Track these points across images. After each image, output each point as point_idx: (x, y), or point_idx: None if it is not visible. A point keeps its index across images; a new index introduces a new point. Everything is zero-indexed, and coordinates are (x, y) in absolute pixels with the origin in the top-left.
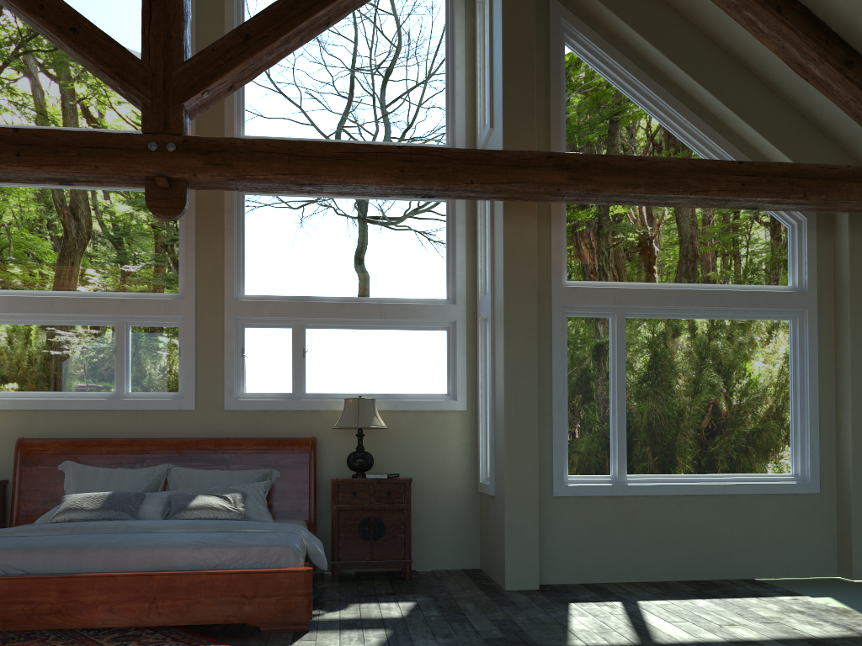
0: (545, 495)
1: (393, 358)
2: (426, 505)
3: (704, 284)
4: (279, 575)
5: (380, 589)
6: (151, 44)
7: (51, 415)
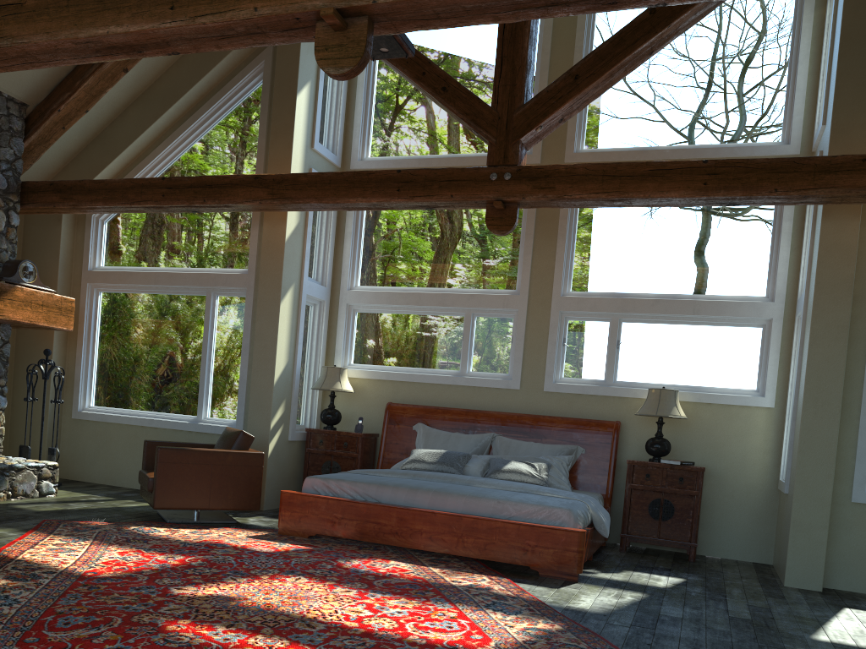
0: (843, 500)
1: (703, 353)
2: (721, 495)
3: None
4: (558, 532)
5: (660, 564)
6: (499, 92)
7: (412, 386)
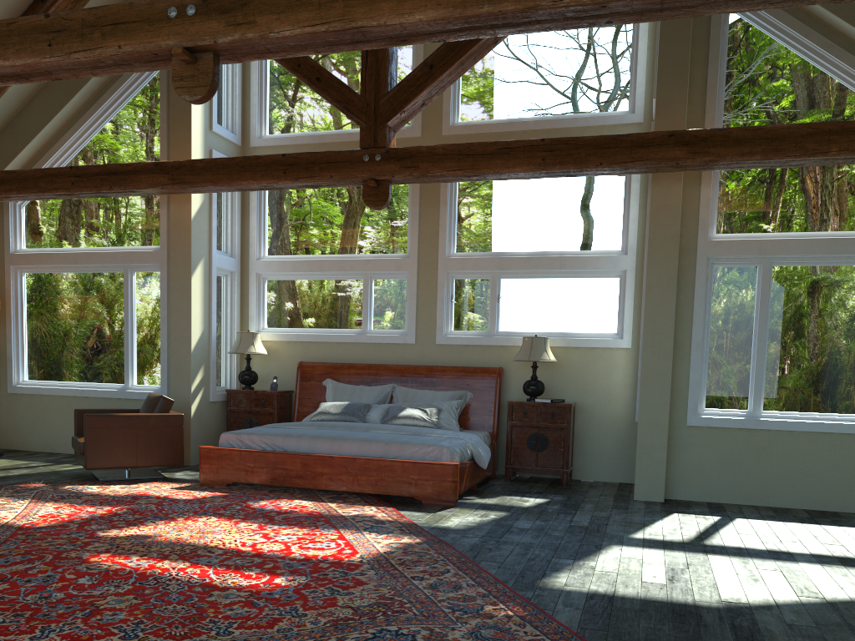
0: (680, 424)
1: (571, 303)
2: (591, 426)
3: None
4: (435, 466)
5: (535, 489)
6: (366, 82)
7: (320, 345)
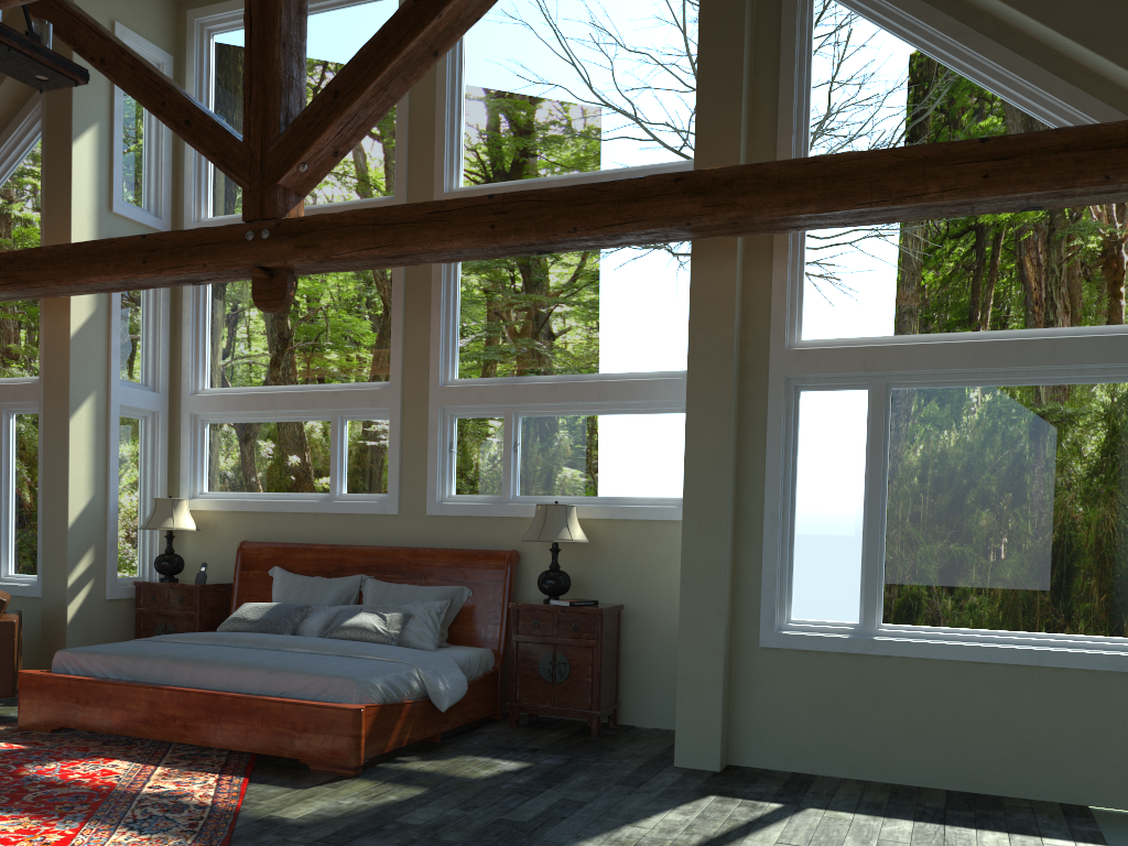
0: (751, 645)
1: (620, 452)
2: (648, 643)
3: (1031, 330)
4: (327, 711)
5: (536, 742)
6: (251, 122)
7: (273, 517)
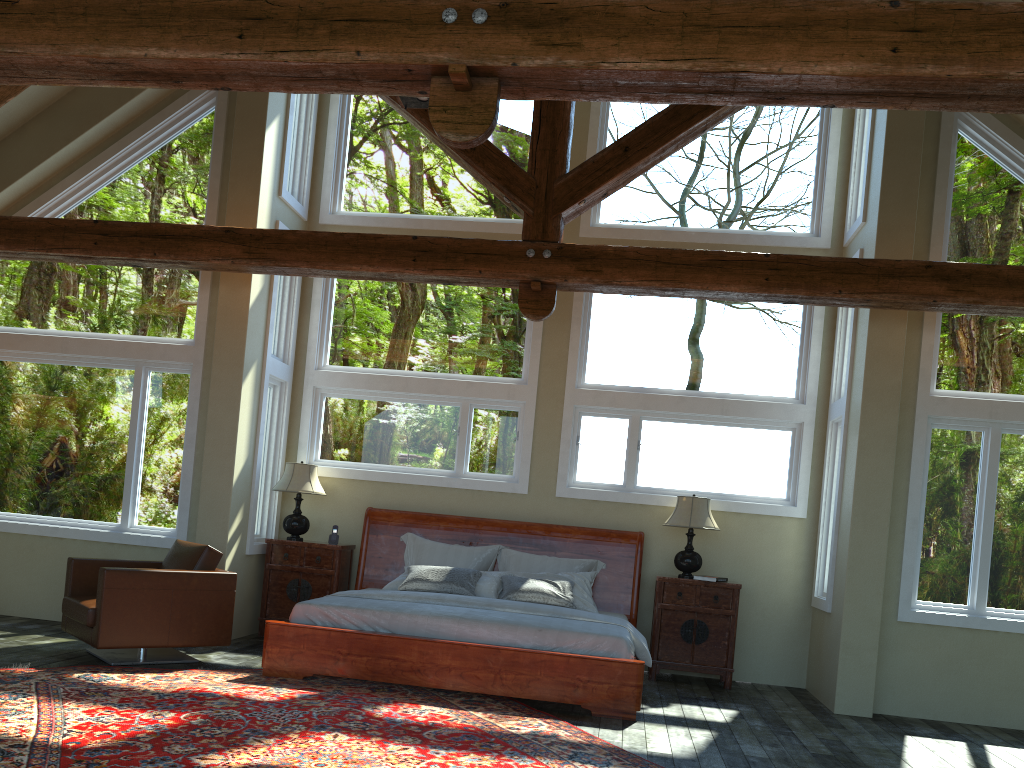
0: (888, 619)
1: (730, 457)
2: (752, 613)
3: None
4: (613, 664)
5: (700, 693)
6: (537, 157)
7: (396, 488)
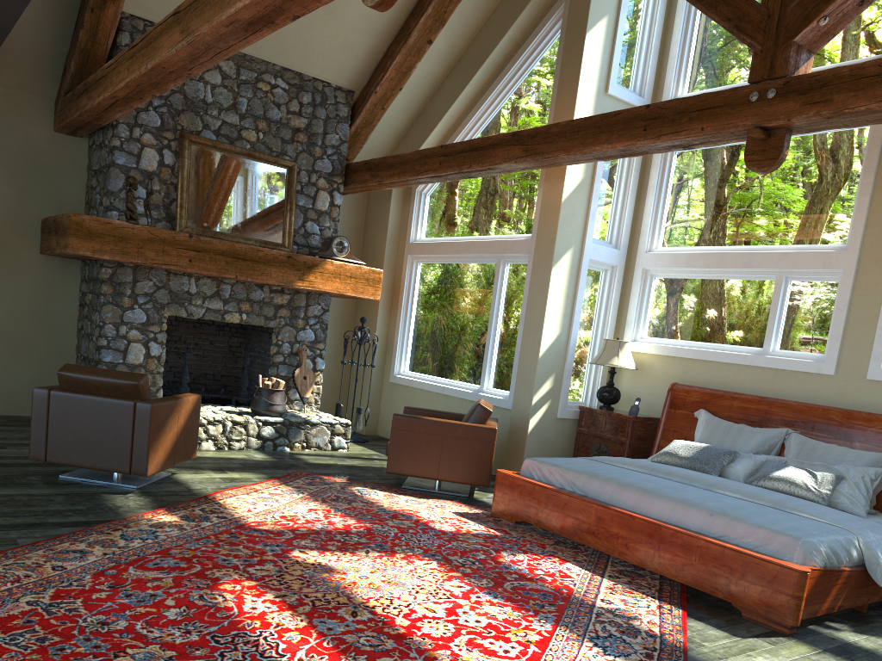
0: None
1: None
2: None
3: None
4: (769, 566)
5: None
6: None
7: (703, 365)
